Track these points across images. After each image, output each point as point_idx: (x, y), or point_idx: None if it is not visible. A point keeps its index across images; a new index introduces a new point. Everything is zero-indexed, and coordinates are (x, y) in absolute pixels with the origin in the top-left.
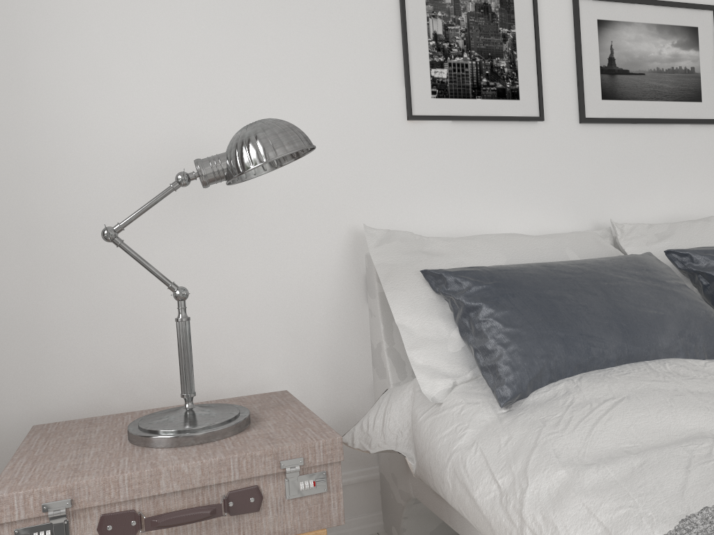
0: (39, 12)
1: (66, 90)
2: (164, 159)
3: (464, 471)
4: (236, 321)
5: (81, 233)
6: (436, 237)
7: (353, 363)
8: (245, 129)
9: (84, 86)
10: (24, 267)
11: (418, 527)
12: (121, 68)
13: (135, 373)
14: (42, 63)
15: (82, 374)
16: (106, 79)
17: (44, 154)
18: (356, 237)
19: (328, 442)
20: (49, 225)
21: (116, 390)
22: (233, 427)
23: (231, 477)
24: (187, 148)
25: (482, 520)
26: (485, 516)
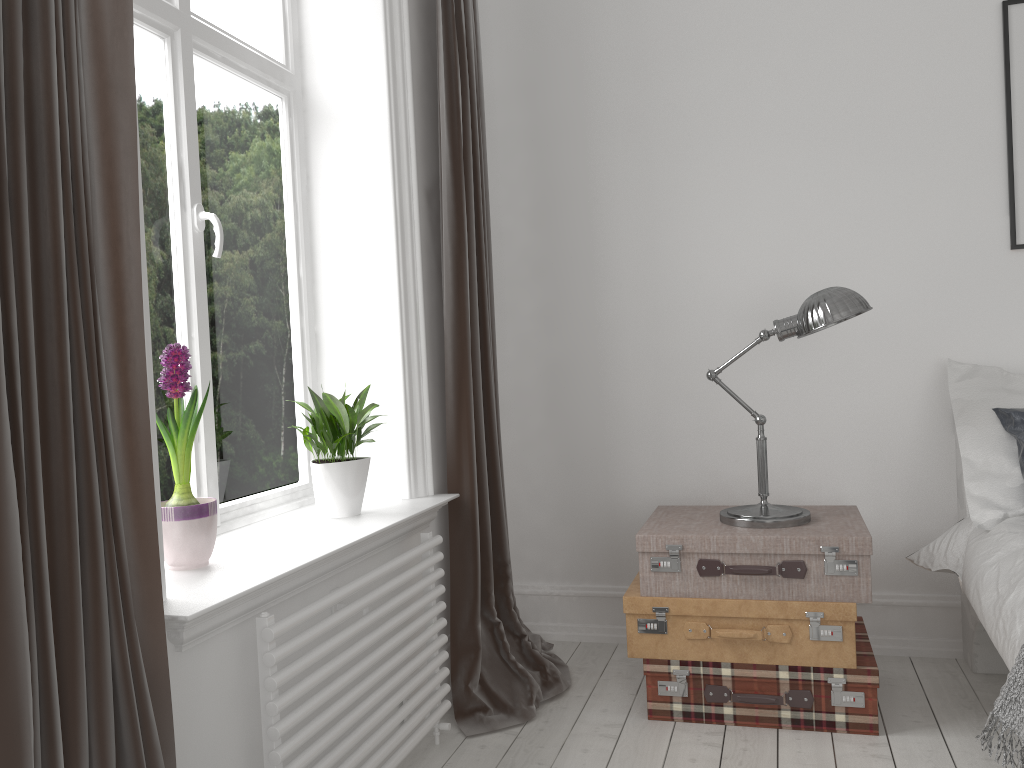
0: (669, 194)
1: (686, 252)
2: (761, 303)
3: (980, 582)
4: (819, 442)
5: (694, 364)
6: (1023, 374)
7: (935, 492)
8: (811, 298)
9: (700, 248)
10: (653, 389)
11: (991, 656)
12: (728, 230)
13: (732, 478)
14: (670, 233)
15: (692, 474)
16: (716, 241)
17: (670, 303)
18: (944, 370)
19: (859, 538)
20: (671, 358)
21: (717, 489)
22: (792, 520)
23: (783, 551)
24: (780, 292)
25: (982, 617)
26: (983, 613)
